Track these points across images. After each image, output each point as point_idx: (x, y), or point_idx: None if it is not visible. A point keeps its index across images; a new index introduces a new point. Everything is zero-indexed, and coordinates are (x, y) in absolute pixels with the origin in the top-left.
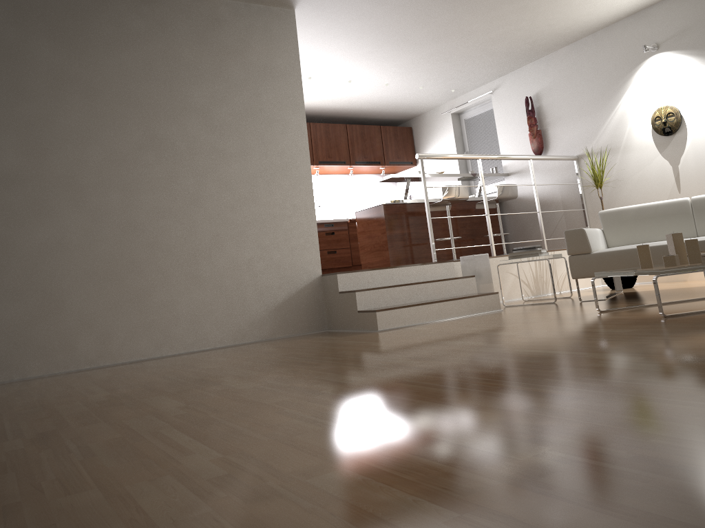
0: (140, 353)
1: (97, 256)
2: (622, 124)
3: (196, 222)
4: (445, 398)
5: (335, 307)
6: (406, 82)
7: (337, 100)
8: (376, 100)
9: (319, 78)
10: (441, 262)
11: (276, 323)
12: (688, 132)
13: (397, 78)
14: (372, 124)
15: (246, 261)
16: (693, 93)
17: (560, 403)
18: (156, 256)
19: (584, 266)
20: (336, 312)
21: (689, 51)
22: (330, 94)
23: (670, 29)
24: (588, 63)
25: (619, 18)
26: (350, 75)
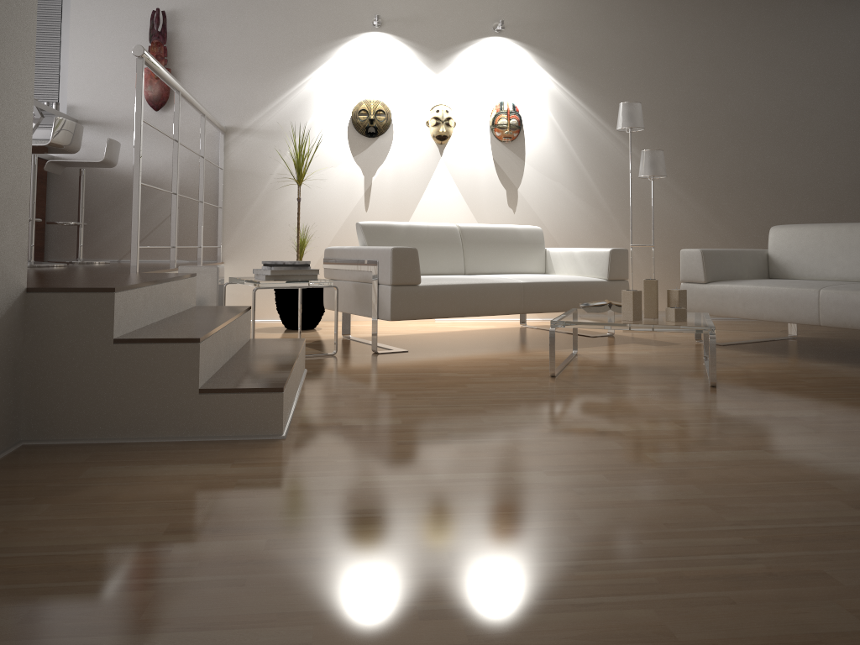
0: None
1: None
2: (310, 104)
3: None
4: None
5: (84, 380)
6: None
7: None
8: None
9: None
10: (190, 277)
11: None
12: (395, 140)
13: None
14: None
15: None
16: (411, 97)
17: None
18: None
19: (410, 303)
20: (84, 393)
21: (417, 46)
22: None
23: (402, 10)
24: (278, 3)
25: None
26: None
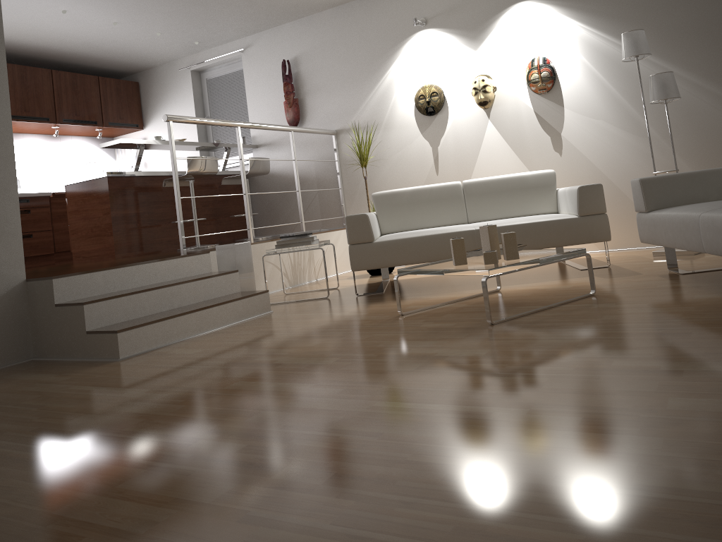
0: None
1: None
2: (385, 100)
3: None
4: None
5: (48, 326)
6: (141, 24)
7: (42, 35)
8: (97, 43)
9: None
10: (196, 255)
11: None
12: (450, 113)
13: (131, 17)
14: (86, 74)
15: None
16: (457, 75)
17: None
18: None
19: (366, 256)
20: (49, 333)
21: (456, 31)
22: (32, 26)
23: (440, 6)
24: (354, 30)
25: None
26: (66, 3)
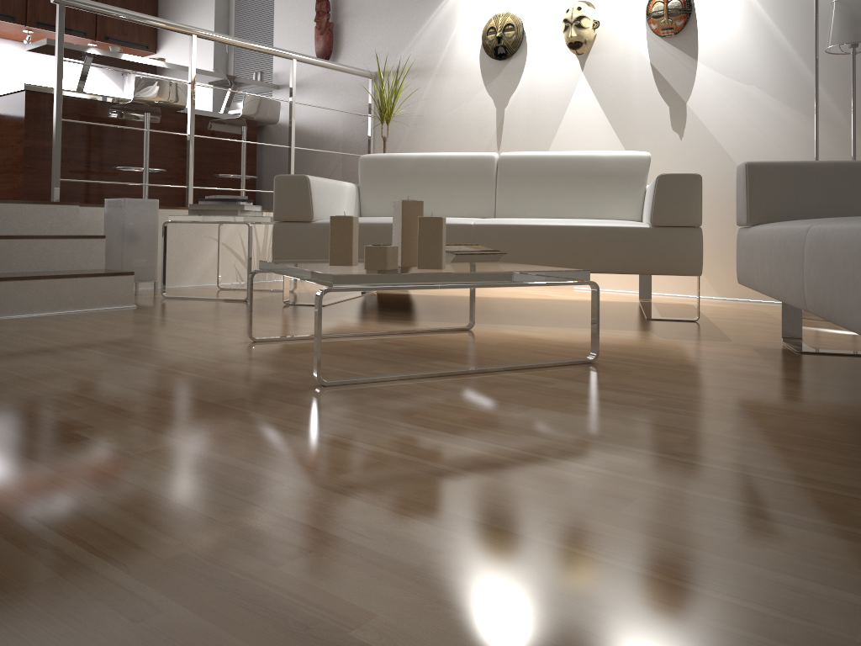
0: None
1: None
2: (444, 33)
3: None
4: None
5: None
6: None
7: None
8: None
9: None
10: (50, 204)
11: None
12: (528, 59)
13: None
14: None
15: None
16: None
17: None
18: None
19: (297, 244)
20: None
21: None
22: None
23: None
24: None
25: None
26: None
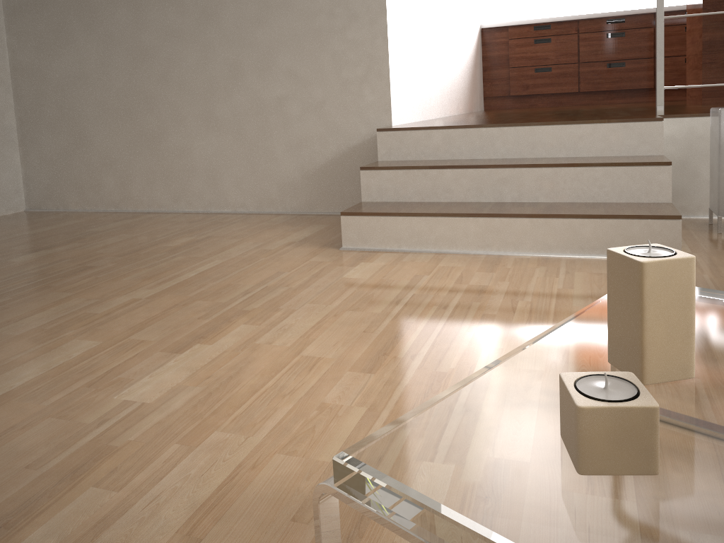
0: (157, 204)
1: (112, 89)
2: None
3: (211, 45)
4: None
5: None
6: None
7: None
8: None
9: None
10: (626, 122)
11: (315, 192)
12: None
13: None
14: None
15: (274, 101)
16: None
17: None
18: (168, 90)
19: None
20: None
21: None
22: None
23: None
24: None
25: None
26: None
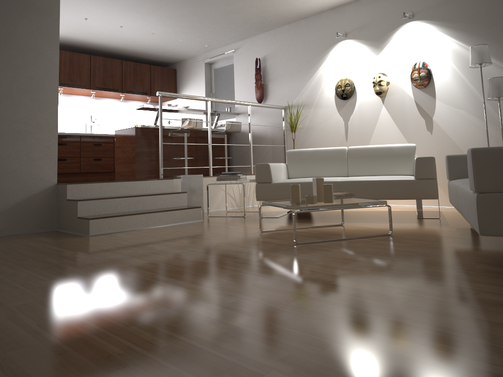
0: None
1: None
2: (317, 87)
3: None
4: (12, 352)
5: (63, 211)
6: (168, 34)
7: (113, 40)
8: (146, 45)
9: (94, 20)
10: (163, 179)
11: (6, 222)
12: (357, 99)
13: (161, 30)
14: (145, 63)
15: None
16: (364, 72)
17: (96, 376)
18: None
19: (266, 192)
20: (63, 215)
21: (365, 41)
22: (106, 34)
23: (355, 24)
24: (301, 40)
25: (324, 10)
26: (121, 21)
